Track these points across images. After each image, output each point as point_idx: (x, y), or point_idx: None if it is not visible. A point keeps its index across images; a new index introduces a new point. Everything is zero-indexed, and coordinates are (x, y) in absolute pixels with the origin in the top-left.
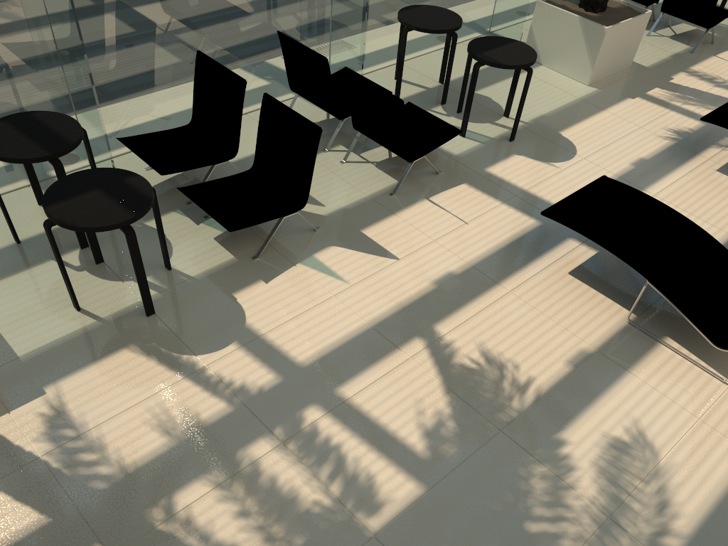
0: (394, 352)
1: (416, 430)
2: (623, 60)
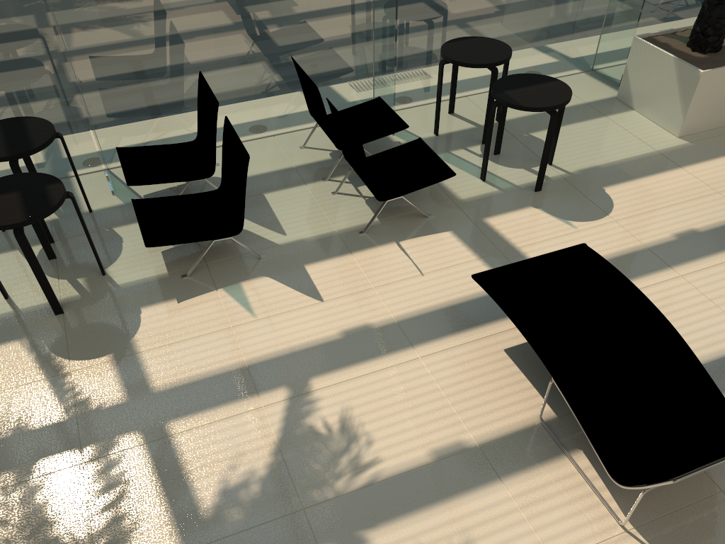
0: (250, 397)
1: (216, 485)
2: None
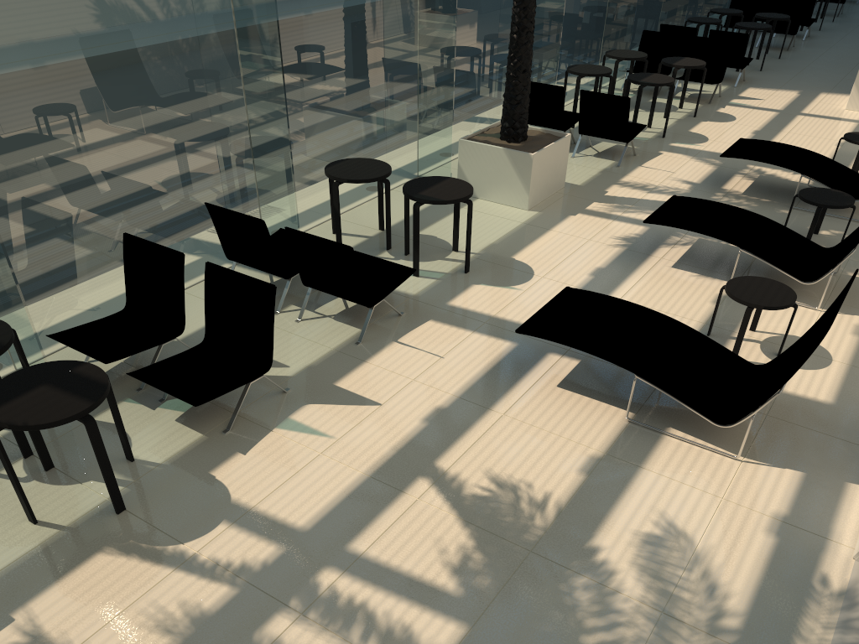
0: (399, 496)
1: (443, 569)
2: (556, 181)
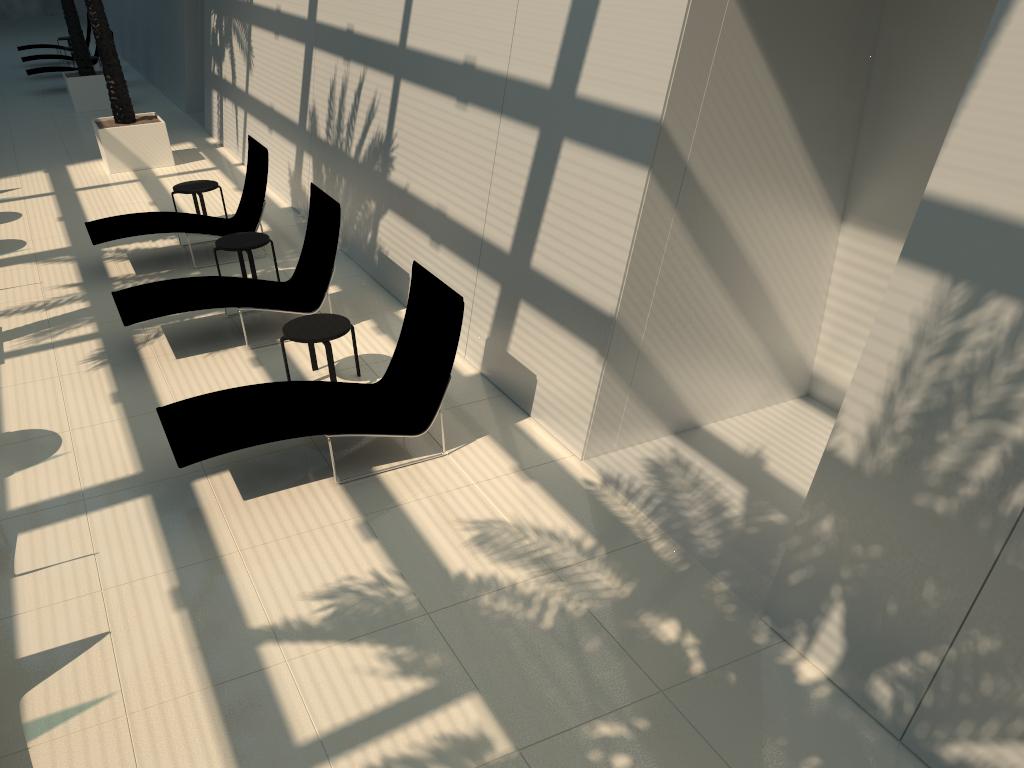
0: (269, 673)
1: (396, 680)
2: None
